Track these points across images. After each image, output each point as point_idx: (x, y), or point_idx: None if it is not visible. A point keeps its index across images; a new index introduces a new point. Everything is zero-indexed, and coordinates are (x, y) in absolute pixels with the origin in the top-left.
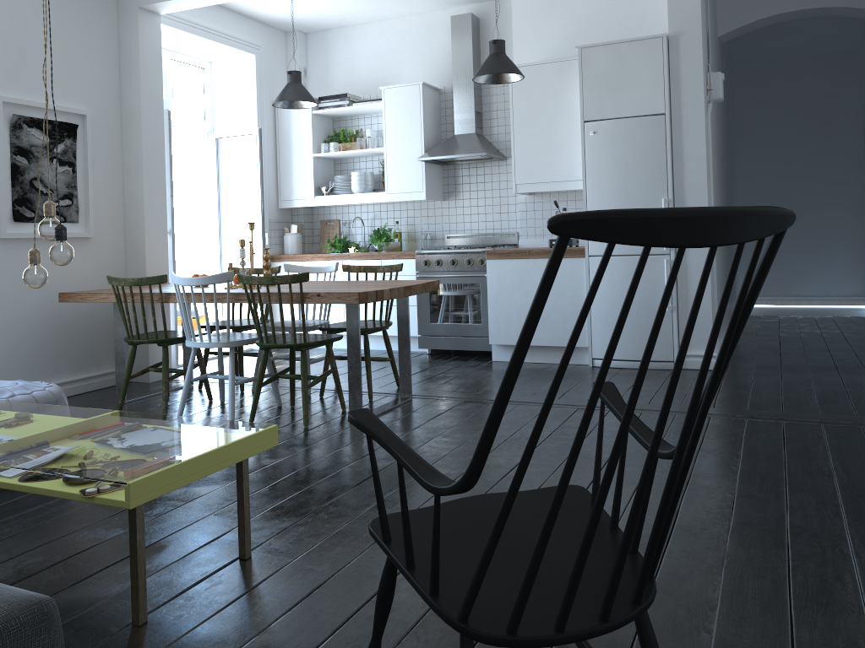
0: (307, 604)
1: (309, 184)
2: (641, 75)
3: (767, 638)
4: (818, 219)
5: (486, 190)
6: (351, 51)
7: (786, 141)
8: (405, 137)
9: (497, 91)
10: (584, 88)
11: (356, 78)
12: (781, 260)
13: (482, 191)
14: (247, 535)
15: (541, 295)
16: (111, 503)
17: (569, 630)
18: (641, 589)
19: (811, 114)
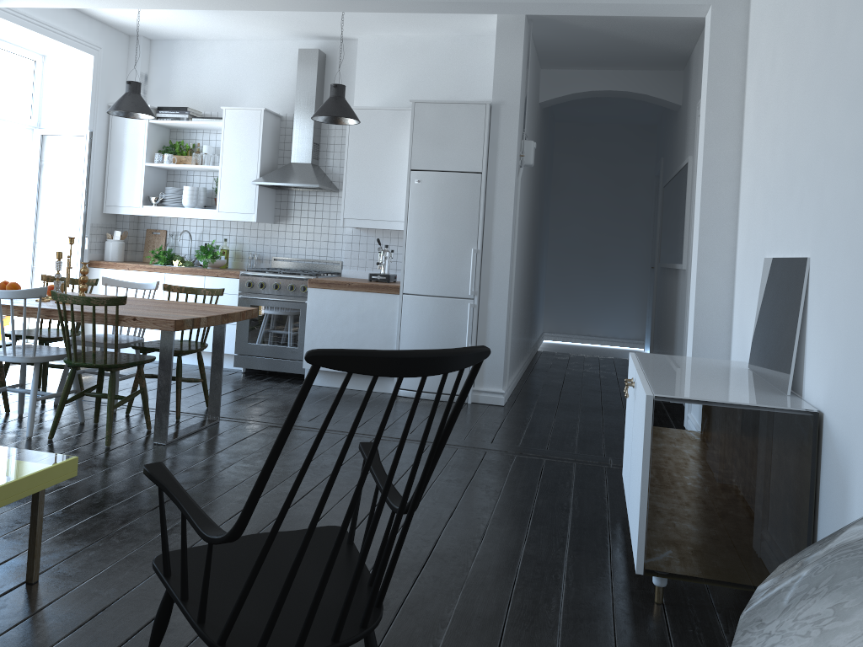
0: (90, 626)
1: (138, 192)
2: (465, 135)
3: None
4: (613, 269)
5: (316, 218)
6: (197, 65)
7: (593, 197)
8: (242, 158)
9: (337, 126)
10: (414, 139)
11: (199, 93)
12: (579, 302)
13: (313, 218)
14: (37, 560)
15: (298, 404)
16: None
17: None
18: (367, 616)
19: (615, 175)
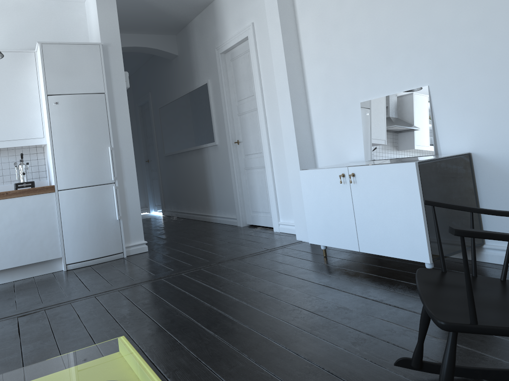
0: None
1: None
2: (87, 67)
3: None
4: None
5: None
6: None
7: None
8: None
9: None
10: (46, 71)
11: None
12: None
13: None
14: None
15: None
16: None
17: None
18: None
19: None
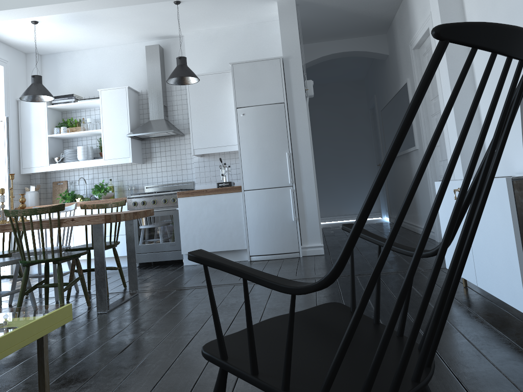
0: None
1: (45, 156)
2: (269, 80)
3: None
4: (353, 171)
5: (171, 155)
6: (75, 67)
7: (333, 128)
8: (117, 121)
9: (177, 93)
10: (235, 87)
11: (79, 85)
12: (336, 195)
13: (169, 156)
14: None
15: (421, 95)
16: None
17: None
18: (434, 353)
19: (344, 113)
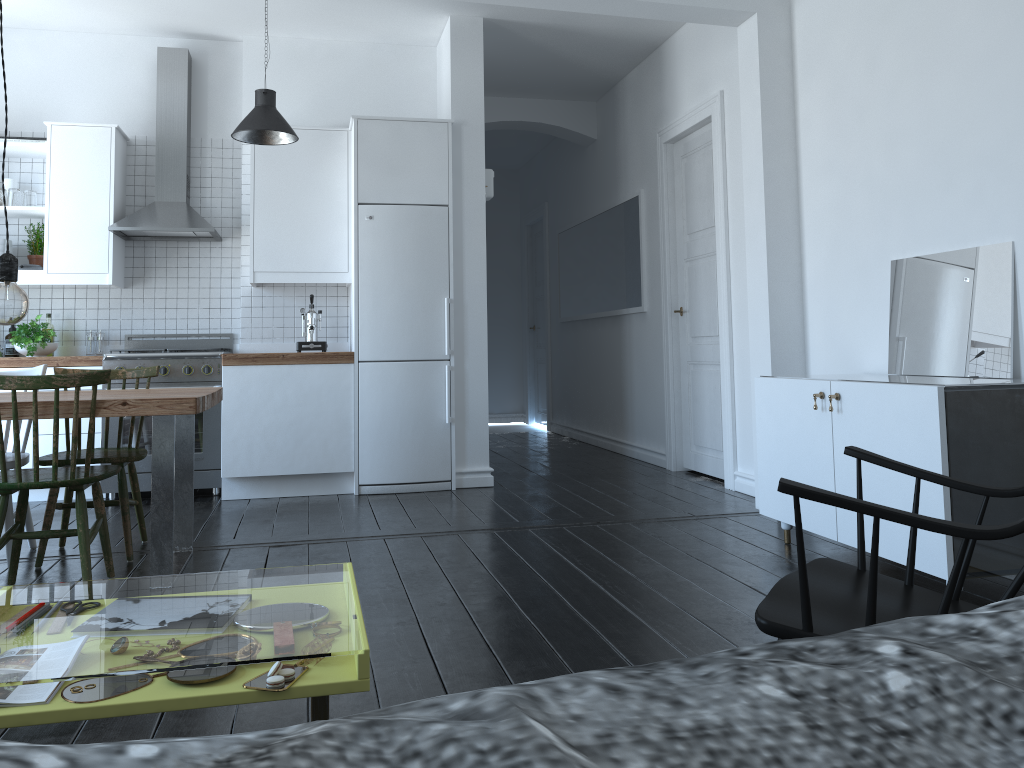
0: None
1: None
2: (425, 160)
3: None
4: None
5: (190, 277)
6: None
7: None
8: (84, 196)
9: (214, 153)
10: (360, 164)
11: None
12: None
13: (185, 278)
14: None
15: None
16: (327, 690)
17: None
18: None
19: None
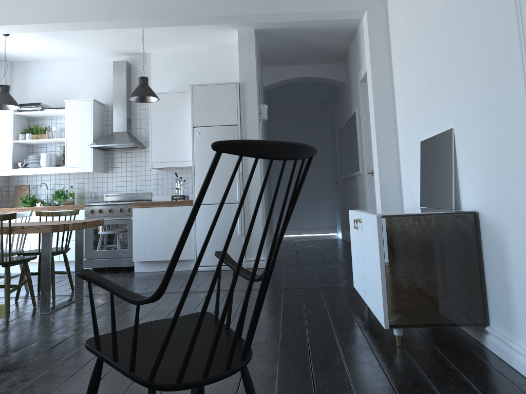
0: None
1: (9, 160)
2: (225, 103)
3: (302, 387)
4: (313, 187)
5: (132, 166)
6: (44, 77)
7: None
8: (80, 132)
9: (141, 107)
10: (193, 108)
11: (47, 94)
12: (295, 210)
13: (130, 167)
14: None
15: (206, 182)
16: None
17: (210, 376)
18: (246, 350)
19: (308, 132)
